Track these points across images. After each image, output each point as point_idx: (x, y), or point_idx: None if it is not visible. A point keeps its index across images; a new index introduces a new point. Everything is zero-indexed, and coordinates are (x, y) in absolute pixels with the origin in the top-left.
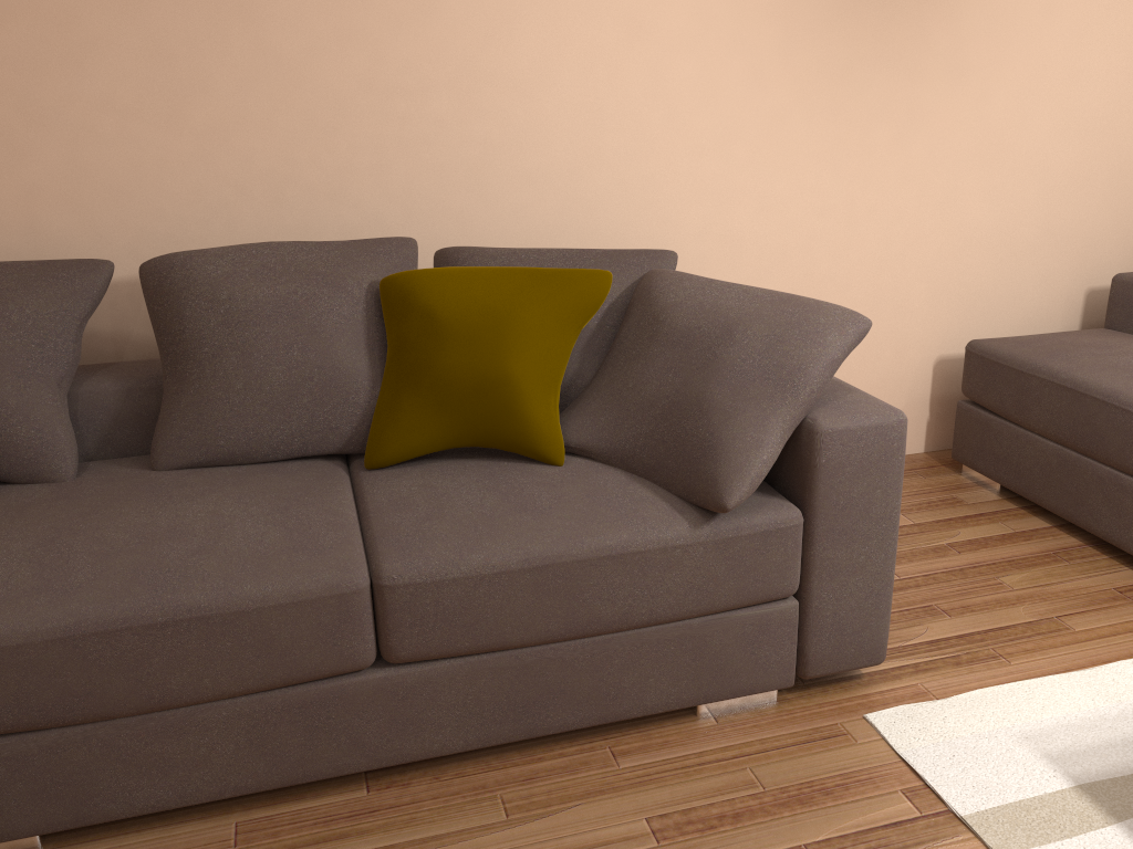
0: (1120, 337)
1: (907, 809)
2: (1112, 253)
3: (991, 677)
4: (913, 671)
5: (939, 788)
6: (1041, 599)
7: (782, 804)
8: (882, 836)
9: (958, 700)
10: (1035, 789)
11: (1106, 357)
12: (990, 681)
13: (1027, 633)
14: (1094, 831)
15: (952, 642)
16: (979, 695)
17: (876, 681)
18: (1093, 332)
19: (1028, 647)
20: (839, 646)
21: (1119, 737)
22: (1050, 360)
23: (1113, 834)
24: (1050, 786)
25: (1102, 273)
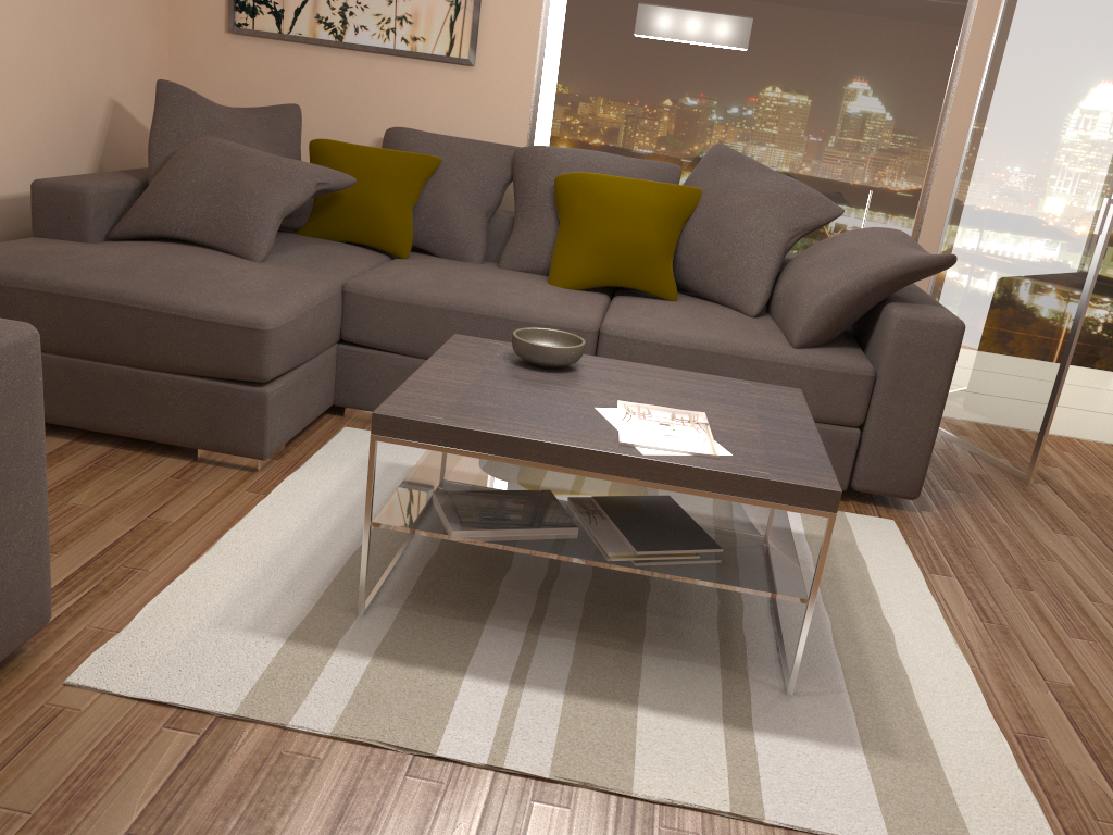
0: (66, 243)
1: (186, 738)
2: (12, 160)
3: (145, 589)
4: (71, 618)
5: (196, 703)
6: (123, 507)
7: (66, 813)
8: (187, 774)
9: (139, 622)
10: (264, 659)
11: (81, 261)
12: (148, 593)
13: (139, 540)
14: (327, 665)
15: (82, 576)
16: (152, 609)
17: (44, 645)
18: (32, 241)
19: (150, 551)
20: (12, 620)
21: (280, 589)
22: (28, 270)
23: (339, 659)
24: (272, 650)
25: (7, 181)
